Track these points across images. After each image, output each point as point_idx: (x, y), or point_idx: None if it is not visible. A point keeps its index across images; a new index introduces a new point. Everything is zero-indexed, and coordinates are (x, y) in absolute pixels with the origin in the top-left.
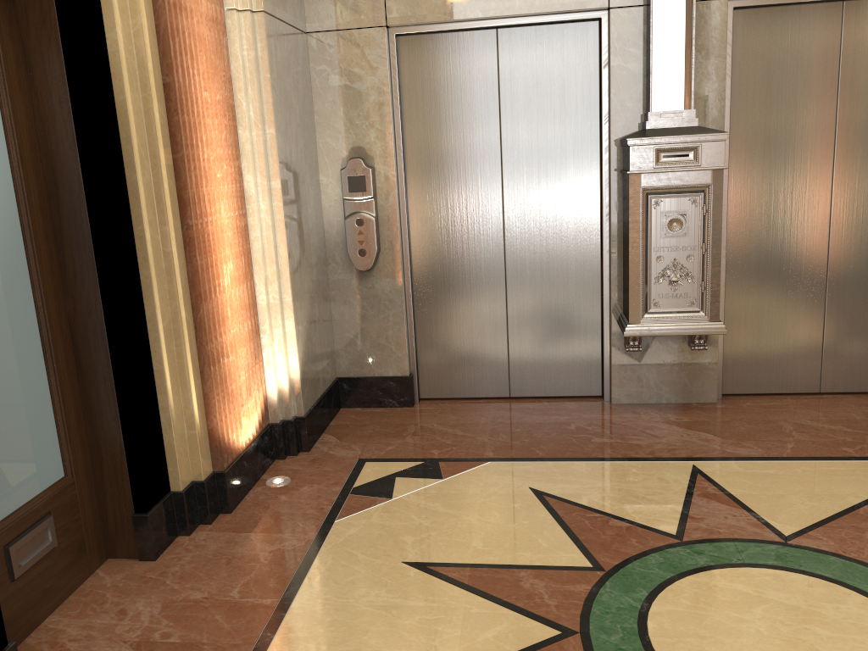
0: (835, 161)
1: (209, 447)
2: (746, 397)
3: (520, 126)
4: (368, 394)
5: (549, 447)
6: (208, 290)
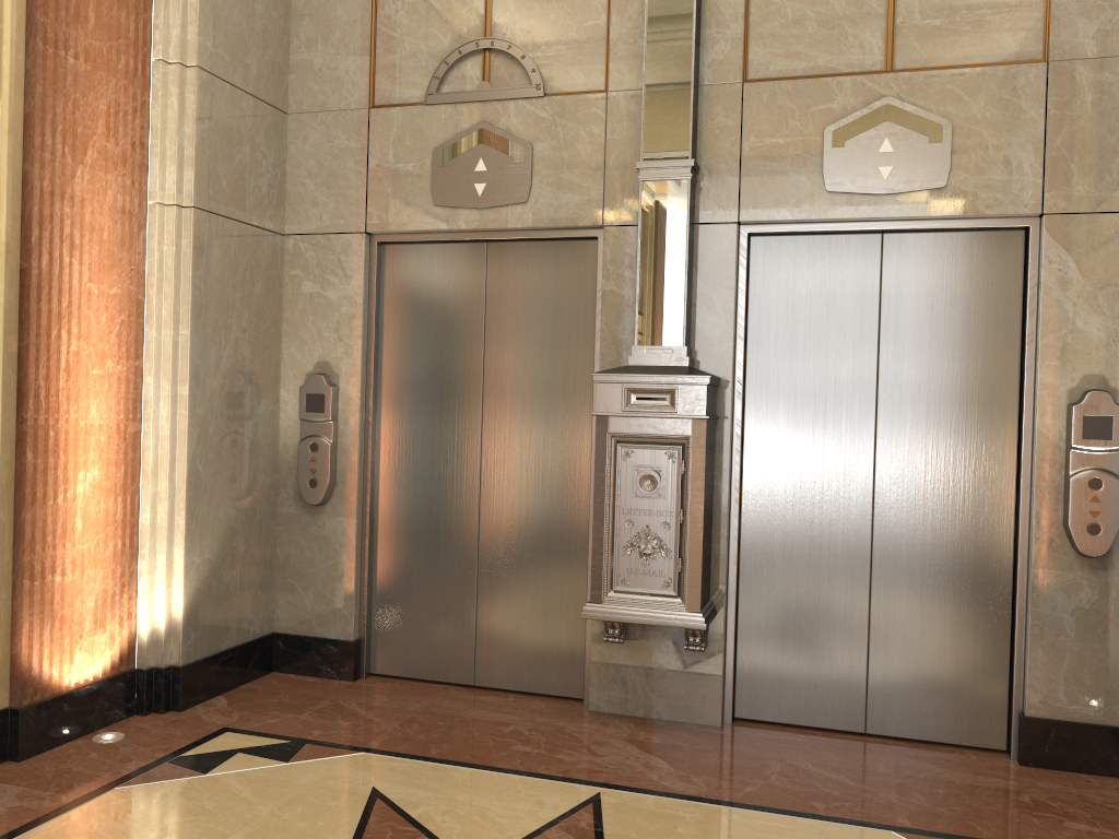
0: (878, 425)
1: (10, 676)
2: (766, 725)
3: (506, 353)
4: (305, 658)
5: (452, 747)
6: (43, 493)
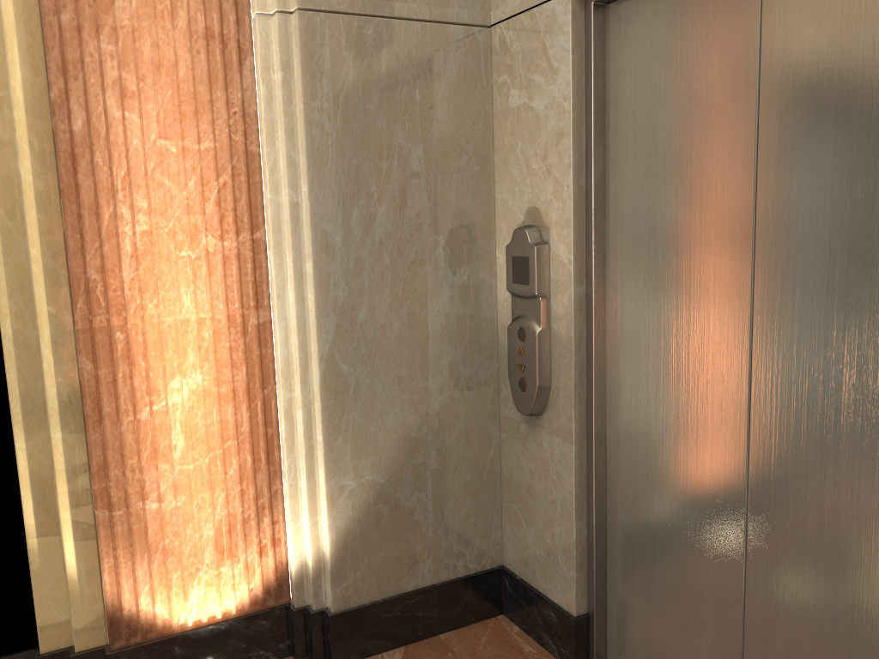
0: None
1: (105, 611)
2: None
3: (797, 171)
4: (528, 613)
5: None
6: (116, 409)
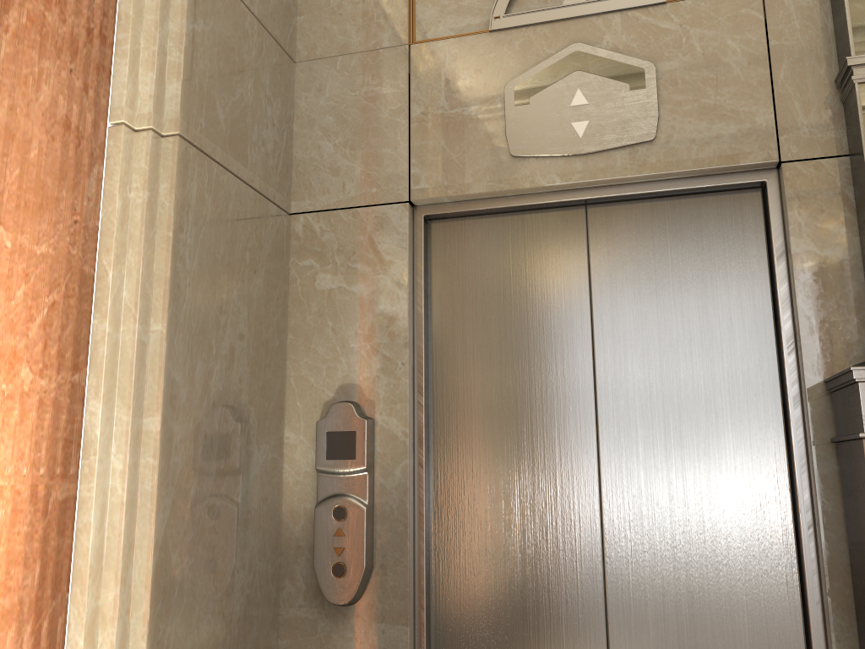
0: None
1: None
2: None
3: (630, 358)
4: None
5: None
6: None
